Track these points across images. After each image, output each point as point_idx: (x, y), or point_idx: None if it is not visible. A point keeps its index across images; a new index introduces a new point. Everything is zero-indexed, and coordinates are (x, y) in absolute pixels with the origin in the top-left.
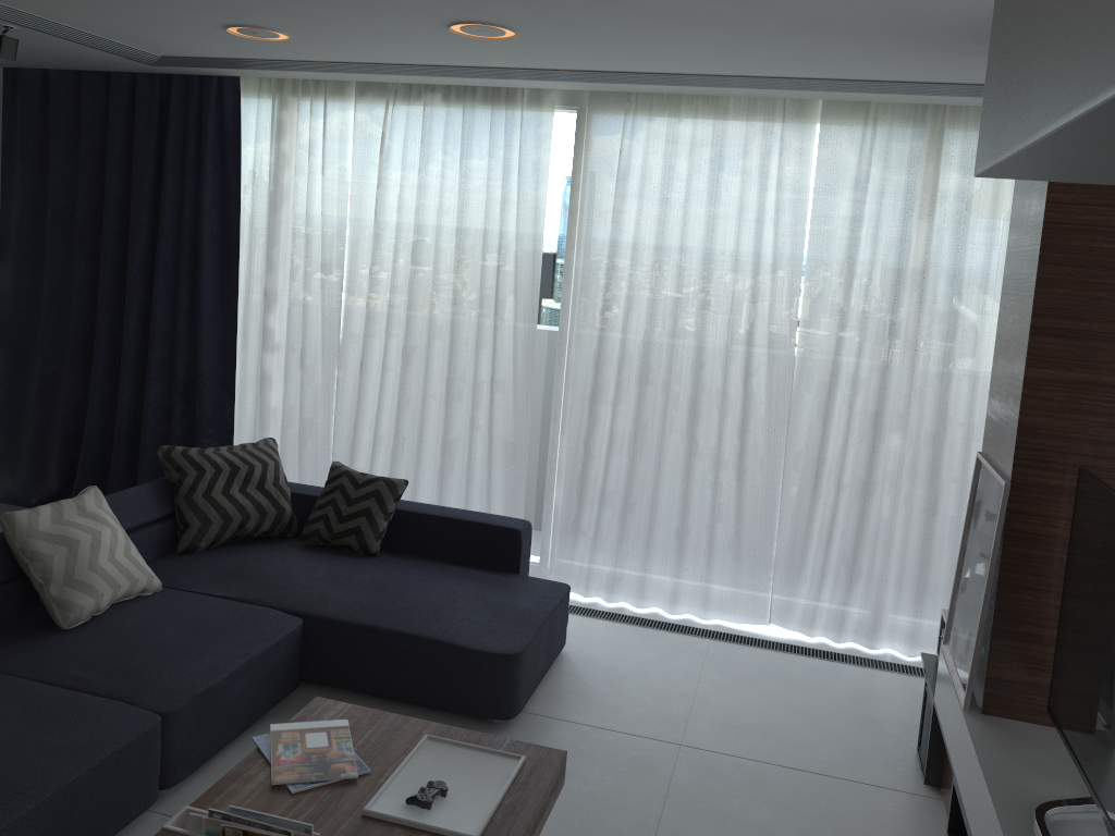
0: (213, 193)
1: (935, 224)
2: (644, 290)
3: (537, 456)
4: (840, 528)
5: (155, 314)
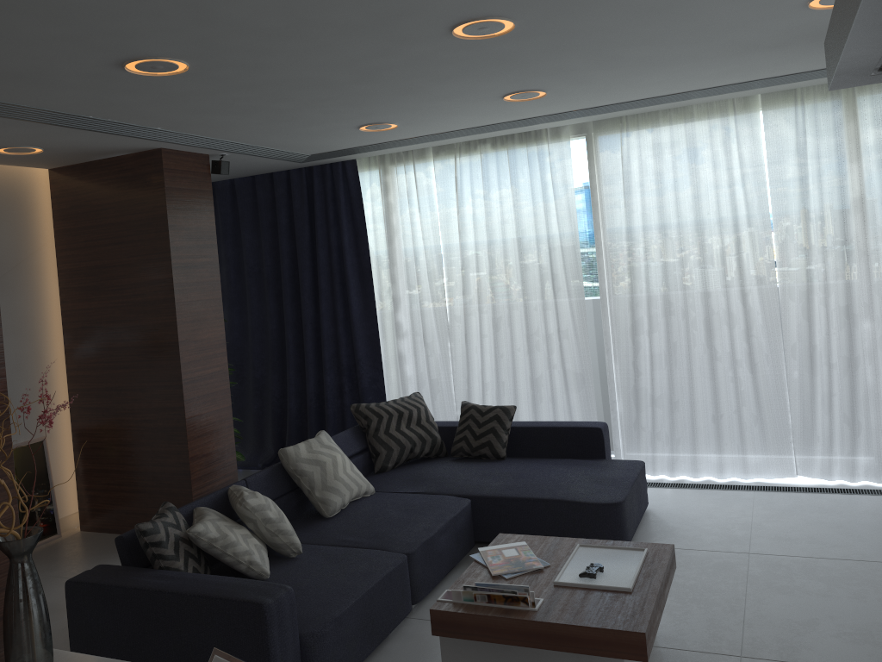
0: (349, 238)
1: (863, 164)
2: (655, 249)
3: (599, 380)
4: (837, 396)
5: (323, 325)
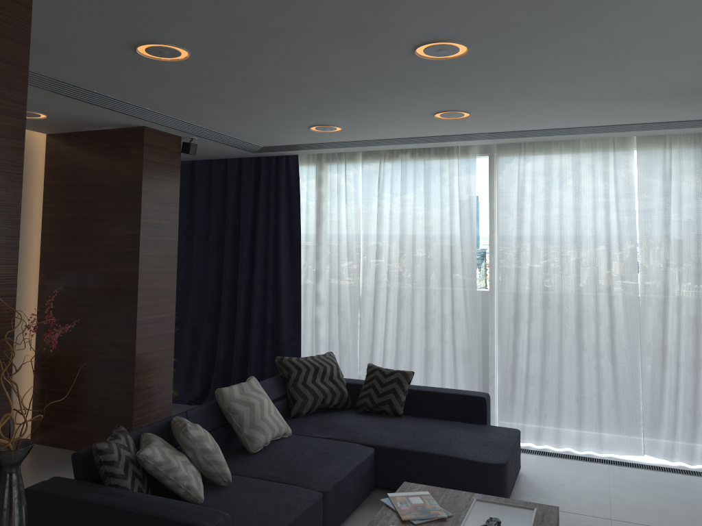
0: (285, 218)
1: None
2: (539, 253)
3: (482, 357)
4: (682, 390)
5: (255, 287)
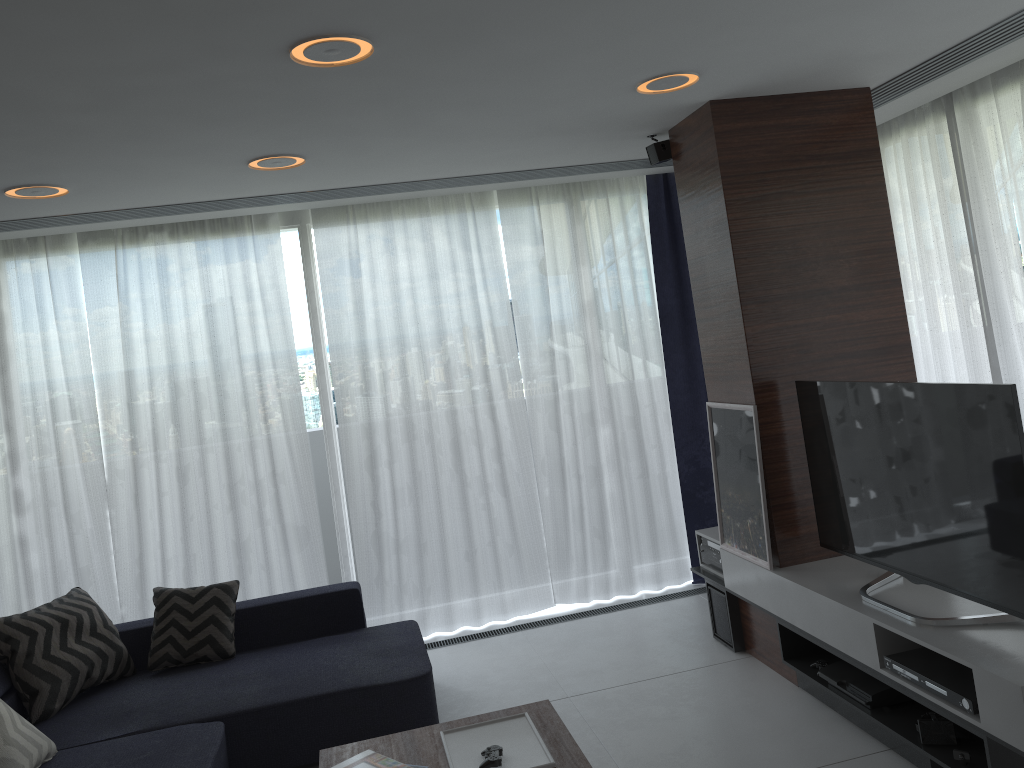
0: None
1: (595, 266)
2: (392, 363)
3: (325, 532)
4: (586, 509)
5: None
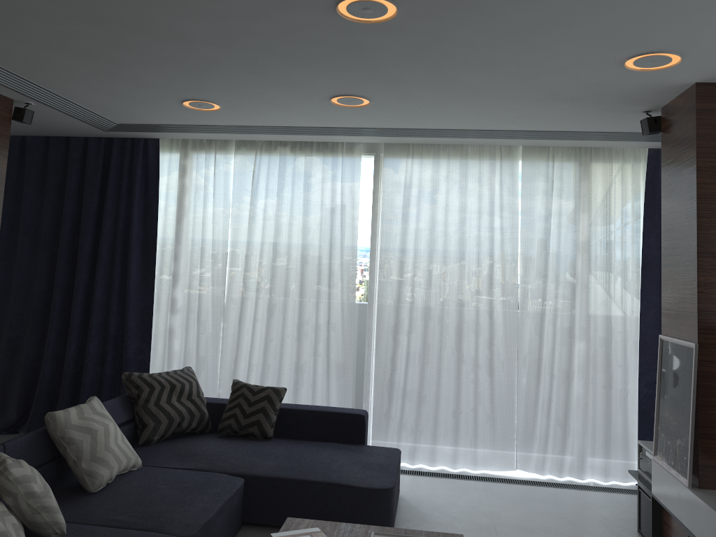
0: (139, 211)
1: (592, 214)
2: (422, 260)
3: (357, 372)
4: (554, 402)
5: (96, 291)
